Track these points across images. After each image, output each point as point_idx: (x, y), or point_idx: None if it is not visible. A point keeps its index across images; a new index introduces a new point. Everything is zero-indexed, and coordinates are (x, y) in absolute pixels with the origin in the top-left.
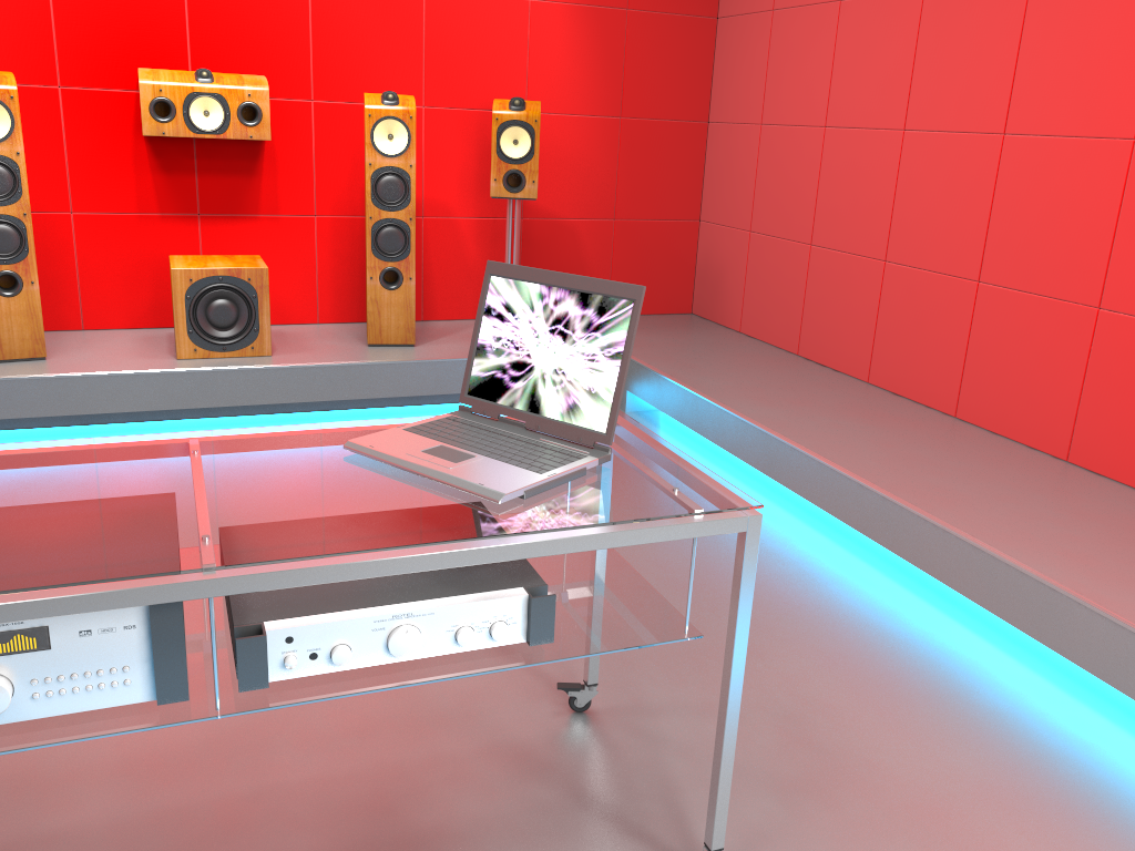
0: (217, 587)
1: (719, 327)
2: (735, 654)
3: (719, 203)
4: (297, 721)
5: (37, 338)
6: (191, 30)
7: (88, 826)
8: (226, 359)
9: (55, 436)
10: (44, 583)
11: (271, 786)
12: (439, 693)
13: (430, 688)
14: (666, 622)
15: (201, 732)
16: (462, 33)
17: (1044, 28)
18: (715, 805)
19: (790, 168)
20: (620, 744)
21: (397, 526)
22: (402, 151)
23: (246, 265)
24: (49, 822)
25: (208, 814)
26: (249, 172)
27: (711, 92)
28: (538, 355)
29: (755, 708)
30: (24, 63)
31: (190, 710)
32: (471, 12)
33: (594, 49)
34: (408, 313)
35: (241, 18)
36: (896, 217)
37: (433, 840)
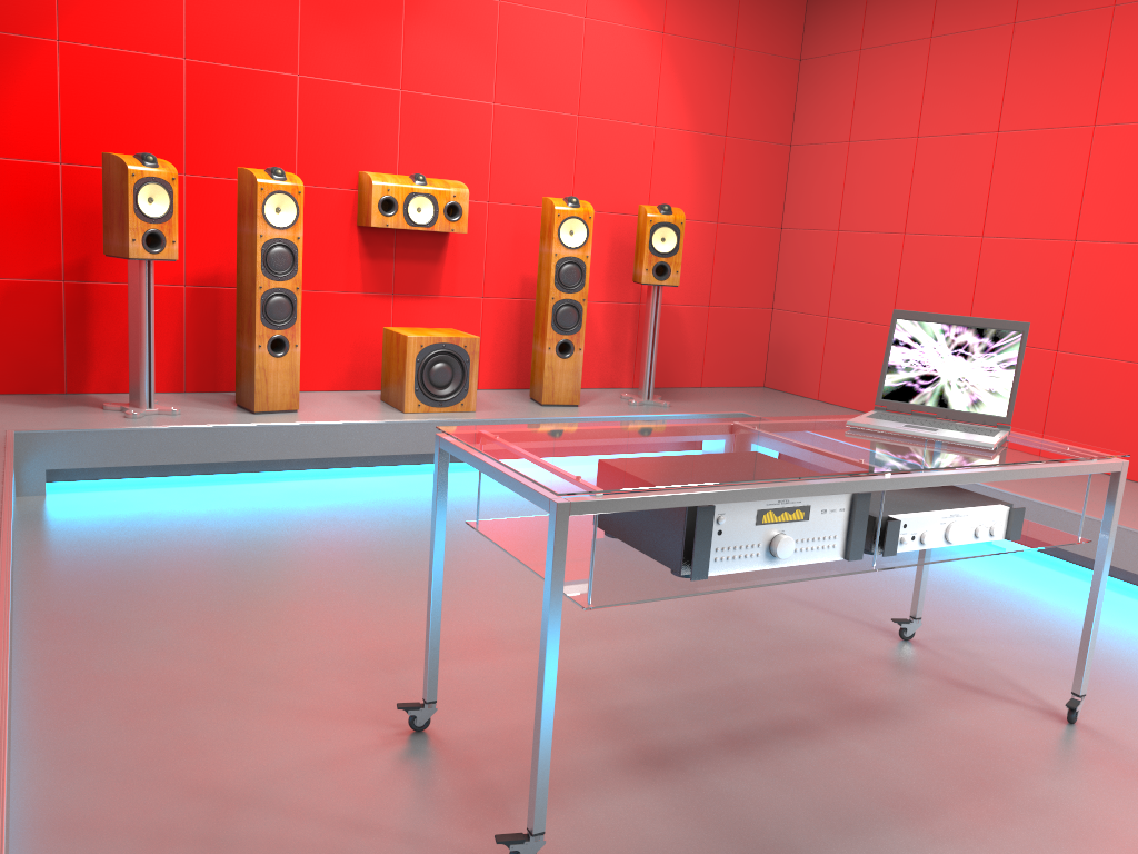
0: (898, 483)
1: (797, 396)
2: (1106, 554)
3: (794, 294)
4: (720, 647)
5: (293, 393)
6: (401, 142)
7: (646, 701)
8: (443, 413)
9: (312, 476)
10: (829, 474)
11: (743, 680)
12: (800, 631)
13: (791, 629)
14: (1061, 535)
15: (661, 654)
16: (604, 151)
17: (1107, 165)
18: (1085, 661)
19: (869, 266)
20: (950, 656)
21: (954, 458)
22: (581, 244)
23: (460, 335)
24: (618, 700)
25: (720, 695)
26: (435, 259)
27: (784, 204)
28: (942, 369)
29: (1020, 637)
30: (272, 164)
31: (860, 566)
32: (611, 135)
33: (700, 167)
34: (576, 378)
35: (439, 133)
36: (976, 303)
37: (881, 704)
